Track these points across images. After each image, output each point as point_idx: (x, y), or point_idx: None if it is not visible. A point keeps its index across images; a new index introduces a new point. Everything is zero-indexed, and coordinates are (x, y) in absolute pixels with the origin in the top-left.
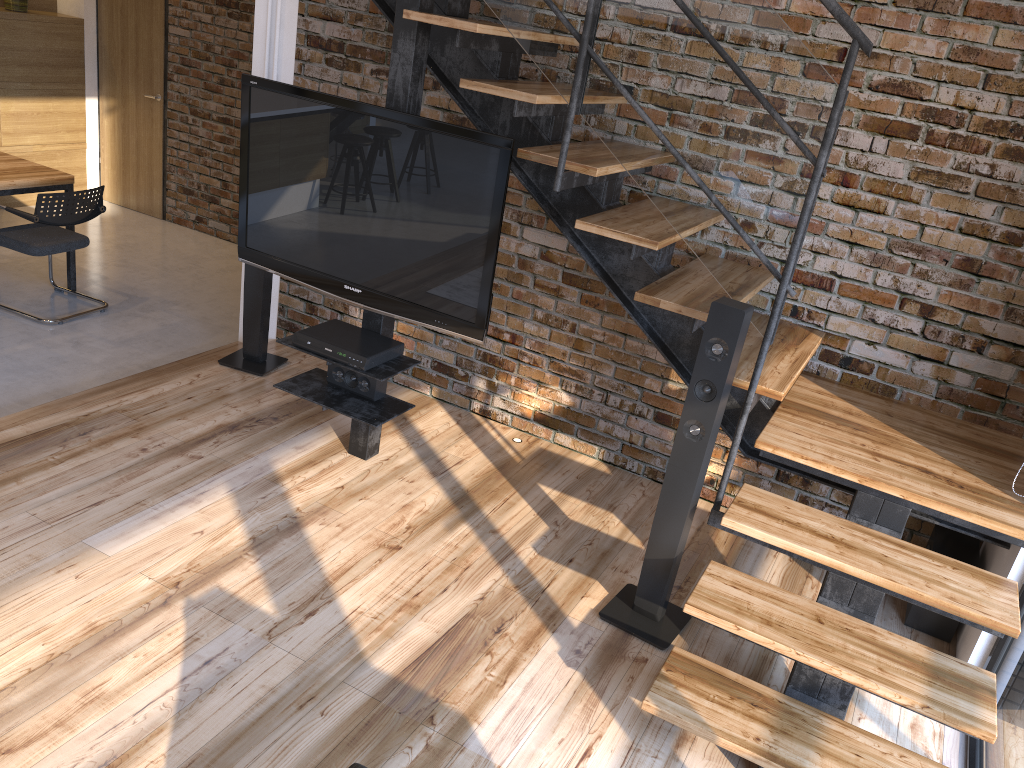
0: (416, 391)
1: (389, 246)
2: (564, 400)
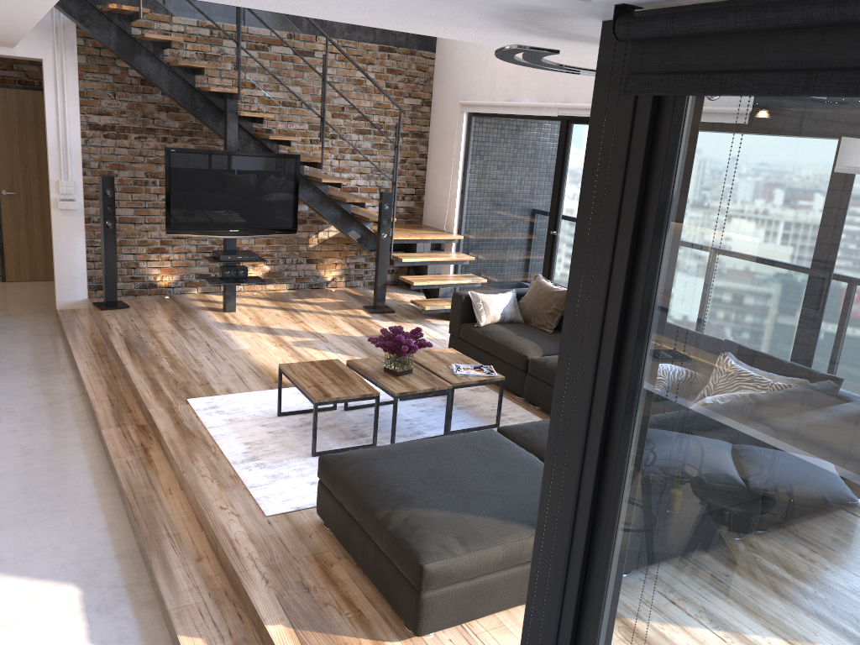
0: (189, 293)
1: (250, 207)
2: (267, 269)
